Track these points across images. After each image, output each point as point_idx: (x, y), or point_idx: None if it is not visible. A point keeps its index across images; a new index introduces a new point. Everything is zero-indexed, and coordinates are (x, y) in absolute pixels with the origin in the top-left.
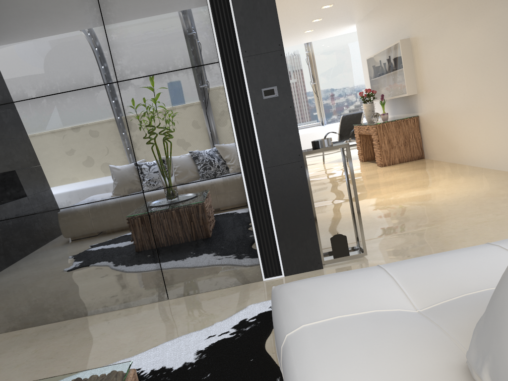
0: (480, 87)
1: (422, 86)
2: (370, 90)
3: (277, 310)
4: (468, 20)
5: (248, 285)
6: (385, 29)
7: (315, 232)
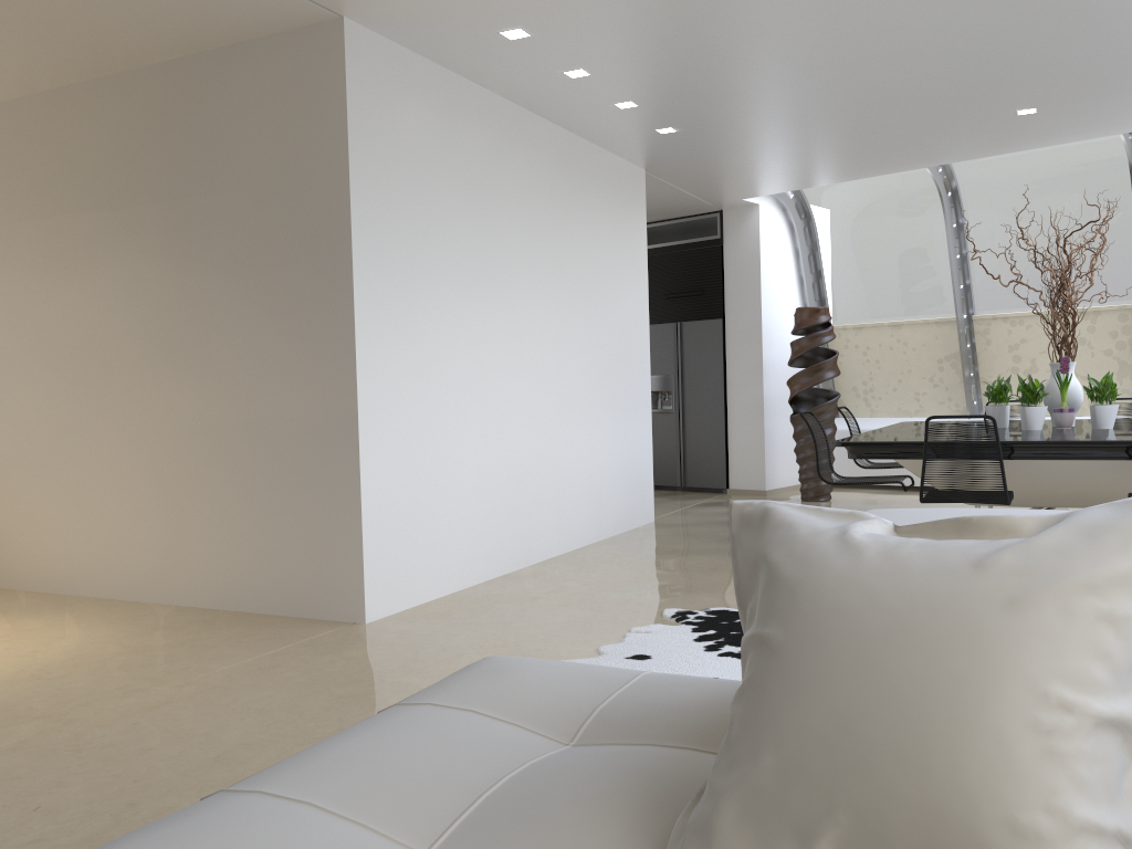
0: (79, 415)
1: None
2: None
3: None
4: (59, 267)
5: None
6: None
7: None
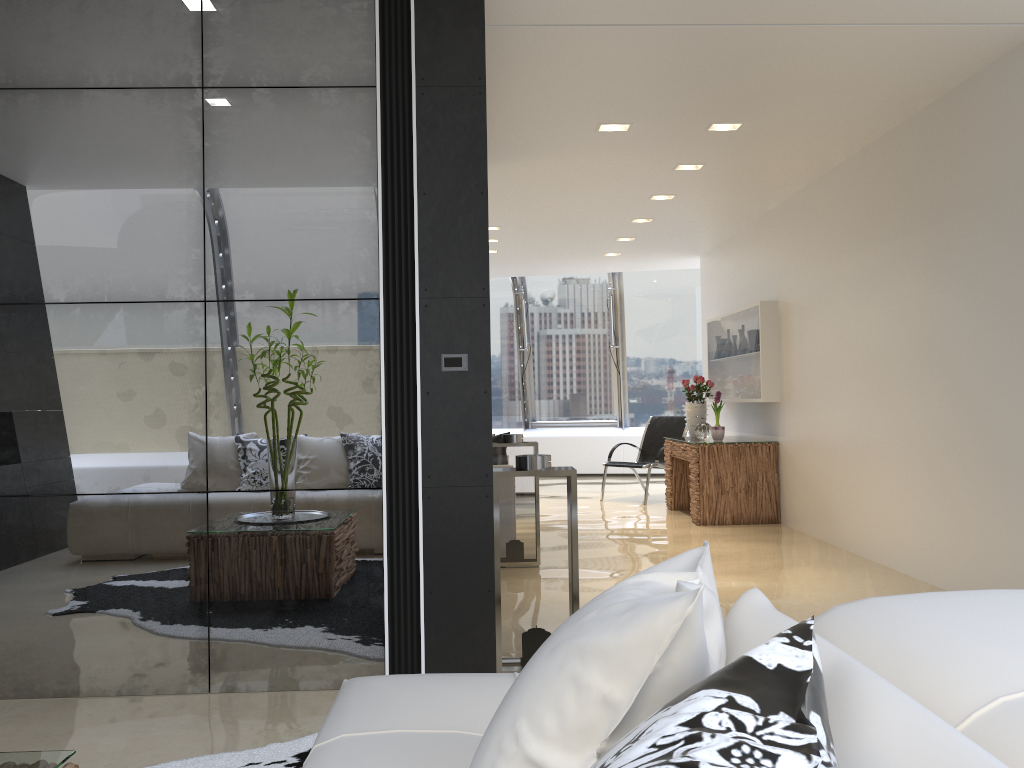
0: (874, 412)
1: (789, 390)
2: (703, 379)
3: (329, 713)
4: (864, 291)
5: None
6: (743, 277)
7: (492, 615)
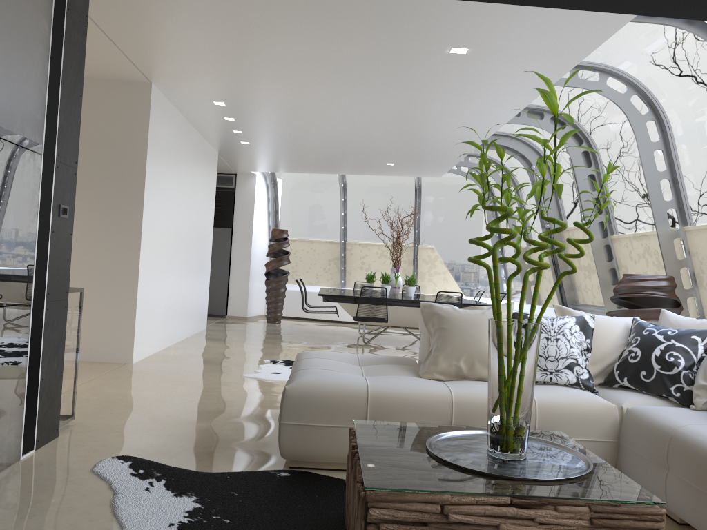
0: None
1: None
2: None
3: (324, 391)
4: None
5: (15, 467)
6: None
7: (61, 389)
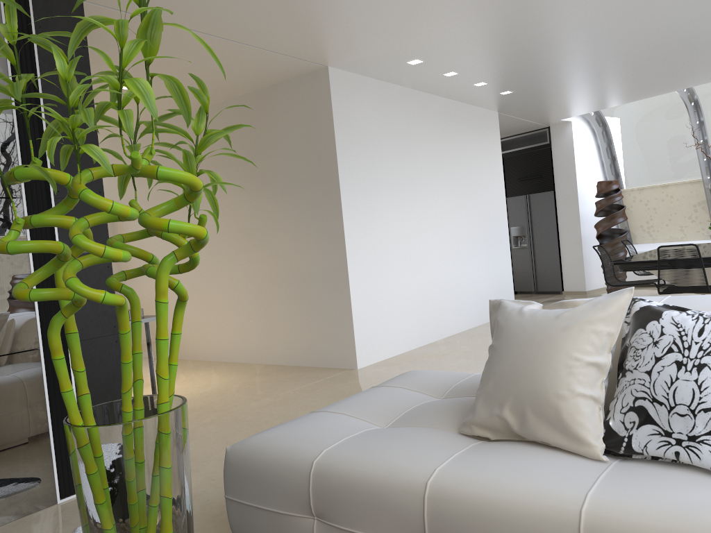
0: (212, 272)
1: (127, 265)
2: None
3: (263, 458)
4: None
5: (38, 513)
6: None
7: None
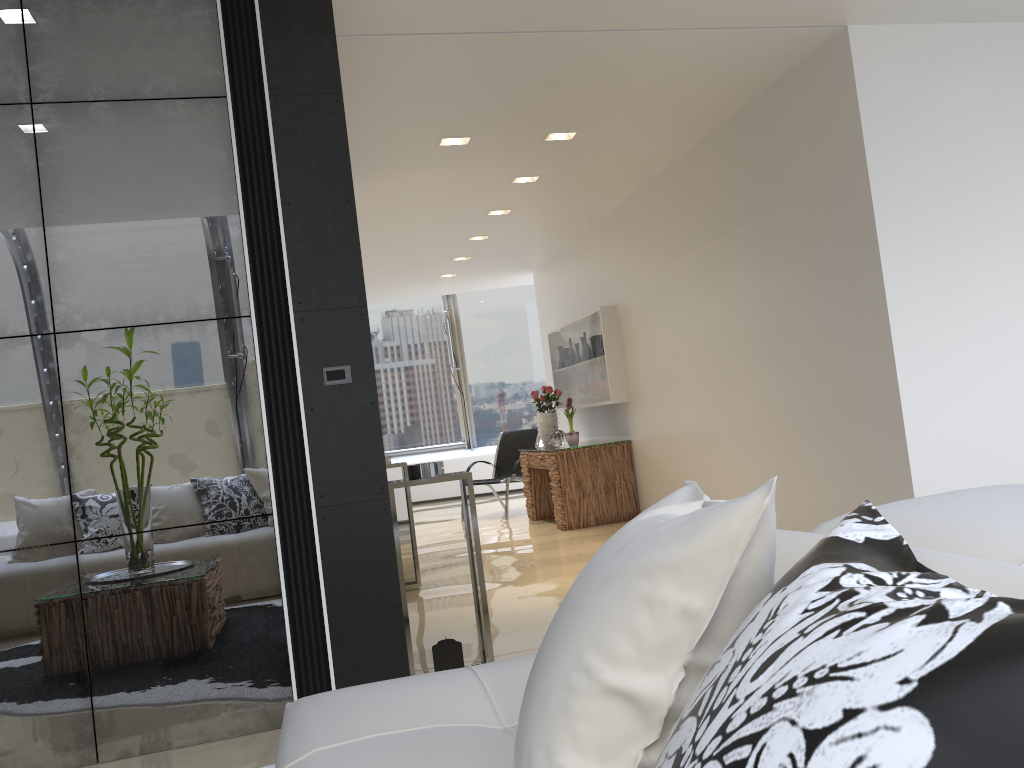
0: (722, 398)
1: (636, 389)
2: (551, 389)
3: (283, 737)
4: (700, 286)
5: (266, 734)
6: (579, 286)
7: (402, 631)
